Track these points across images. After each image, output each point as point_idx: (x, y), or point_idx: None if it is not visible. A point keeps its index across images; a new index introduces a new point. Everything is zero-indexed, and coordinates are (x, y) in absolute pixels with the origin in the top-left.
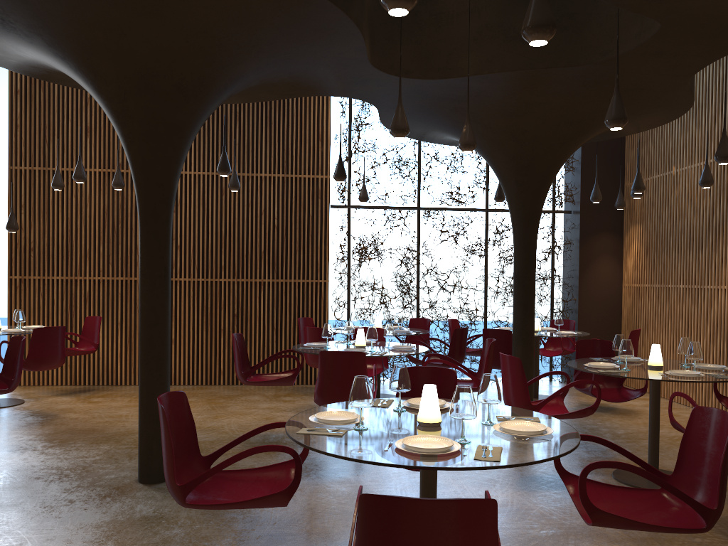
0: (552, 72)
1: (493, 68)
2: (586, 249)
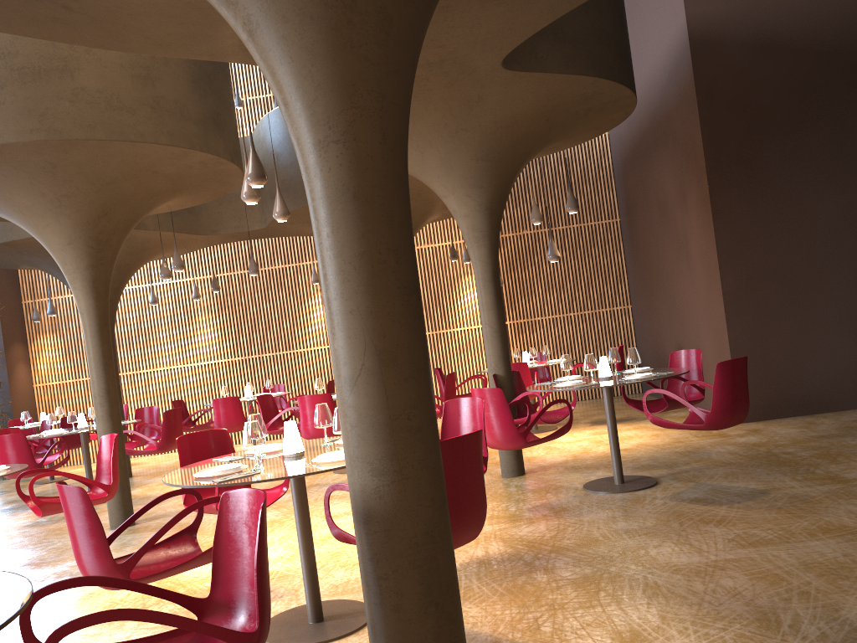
0: (184, 235)
1: (163, 228)
2: (10, 357)
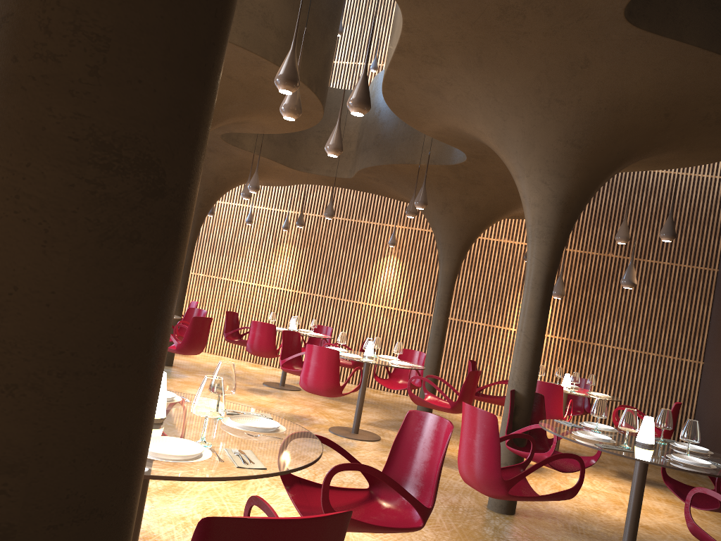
0: (279, 165)
1: (259, 152)
2: None
